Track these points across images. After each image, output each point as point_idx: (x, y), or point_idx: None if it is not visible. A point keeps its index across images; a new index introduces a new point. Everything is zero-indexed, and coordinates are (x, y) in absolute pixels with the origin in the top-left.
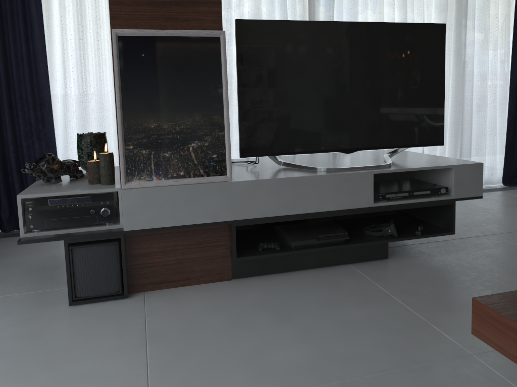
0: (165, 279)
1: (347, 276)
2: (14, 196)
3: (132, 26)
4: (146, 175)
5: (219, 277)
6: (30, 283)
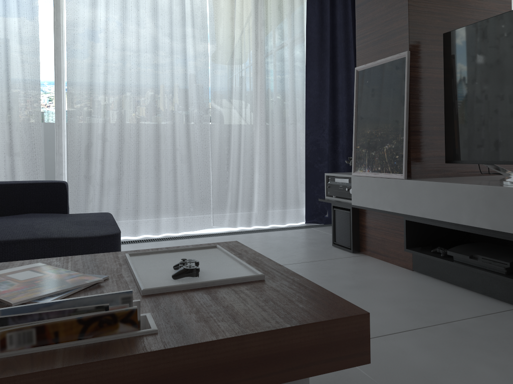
0: (376, 250)
1: (477, 306)
2: None
3: (364, 63)
4: (363, 167)
5: (404, 264)
6: None
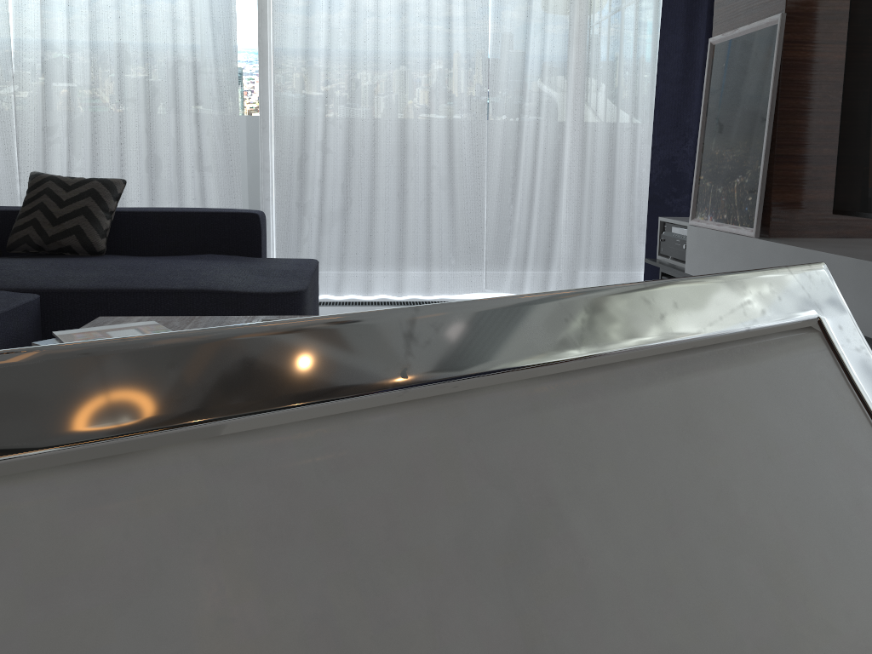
0: None
1: None
2: None
3: (723, 31)
4: (705, 213)
5: None
6: None
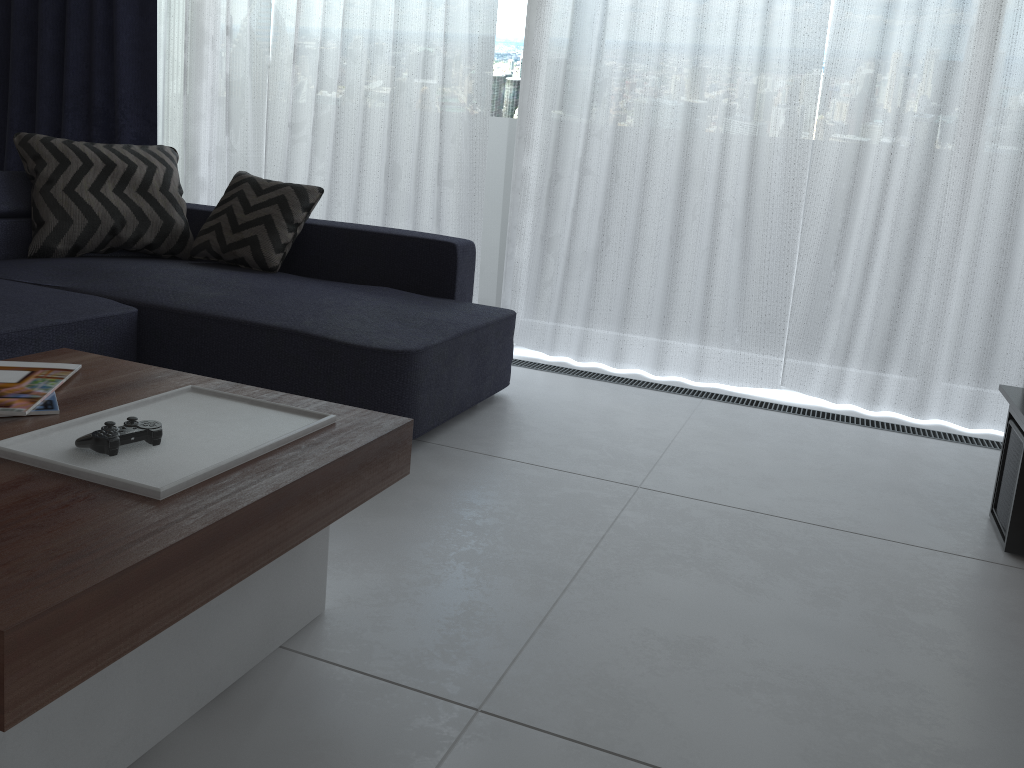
0: None
1: None
2: None
3: None
4: None
5: None
6: None
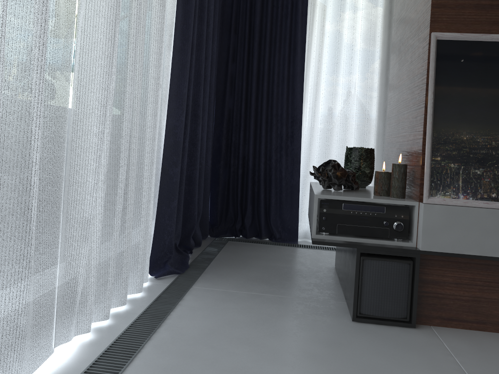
0: (456, 316)
1: None
2: (258, 205)
3: (453, 30)
4: (452, 192)
5: None
6: (295, 289)
